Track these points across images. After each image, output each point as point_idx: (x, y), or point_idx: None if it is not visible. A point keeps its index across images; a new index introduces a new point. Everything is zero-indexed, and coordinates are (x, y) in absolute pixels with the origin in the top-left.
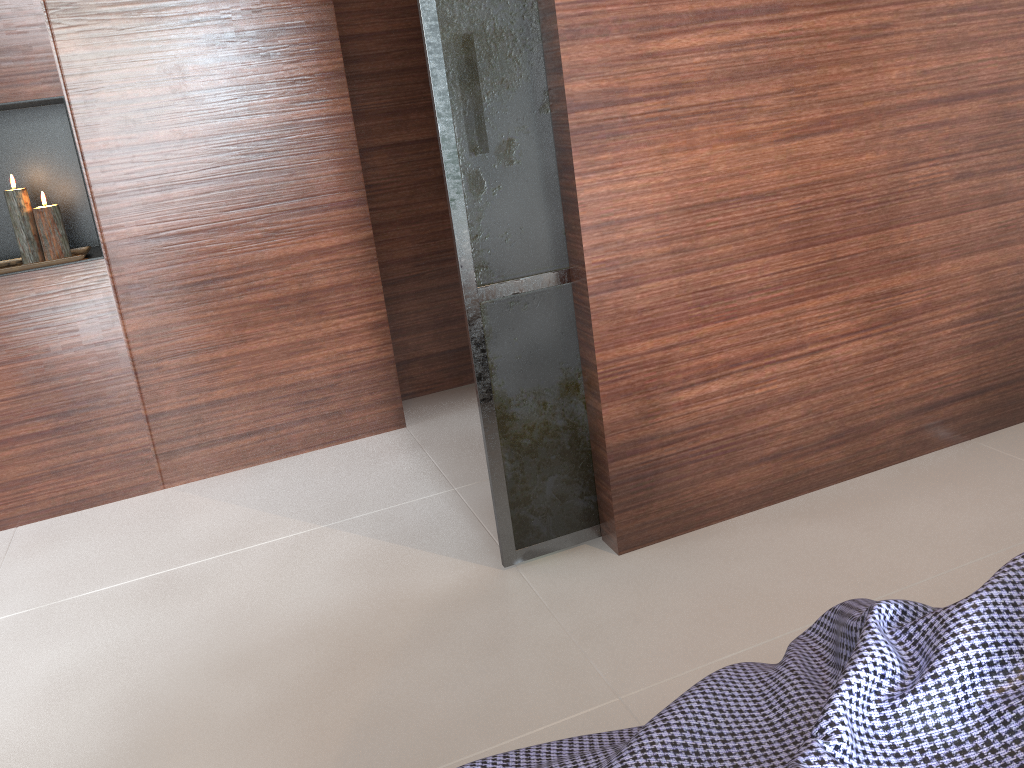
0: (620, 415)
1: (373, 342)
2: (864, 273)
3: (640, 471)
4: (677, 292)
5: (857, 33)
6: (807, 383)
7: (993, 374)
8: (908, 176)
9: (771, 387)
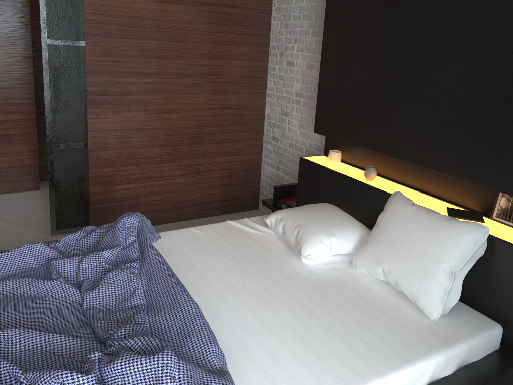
0: (96, 190)
1: (30, 157)
2: (187, 157)
3: (101, 209)
4: (120, 154)
5: (190, 85)
6: (164, 189)
7: (232, 195)
8: (205, 129)
9: (151, 188)
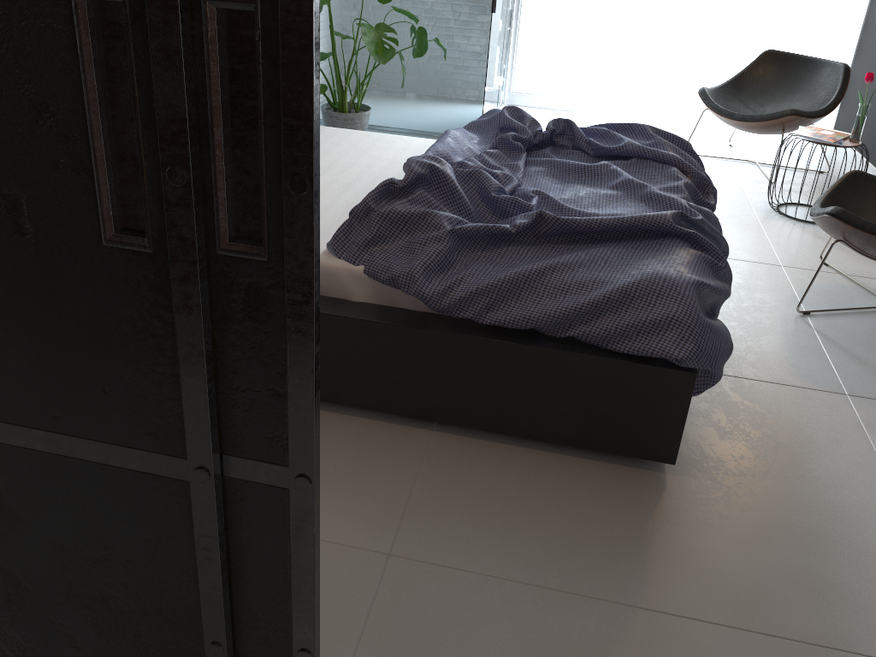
0: None
1: None
2: None
3: None
4: None
5: None
6: None
7: None
8: None
9: None
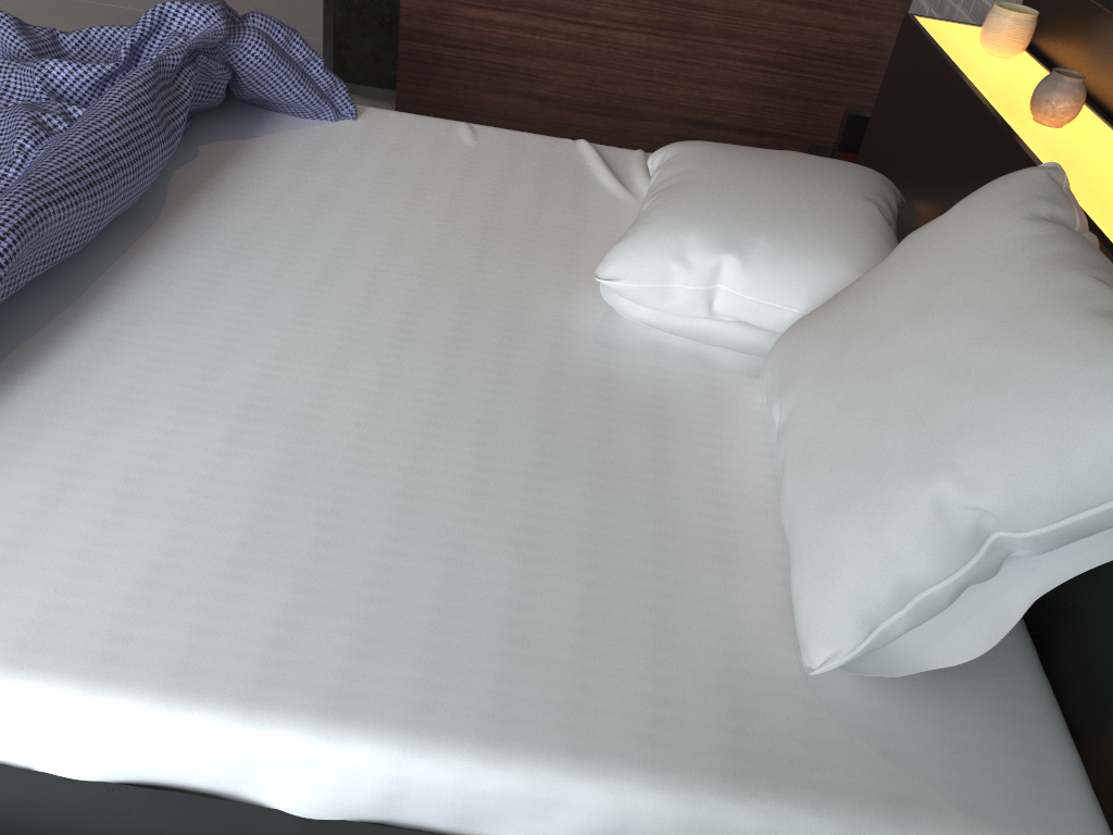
0: (415, 6)
1: None
2: None
3: (424, 58)
4: None
5: None
6: (585, 51)
7: (776, 123)
8: None
9: (551, 40)
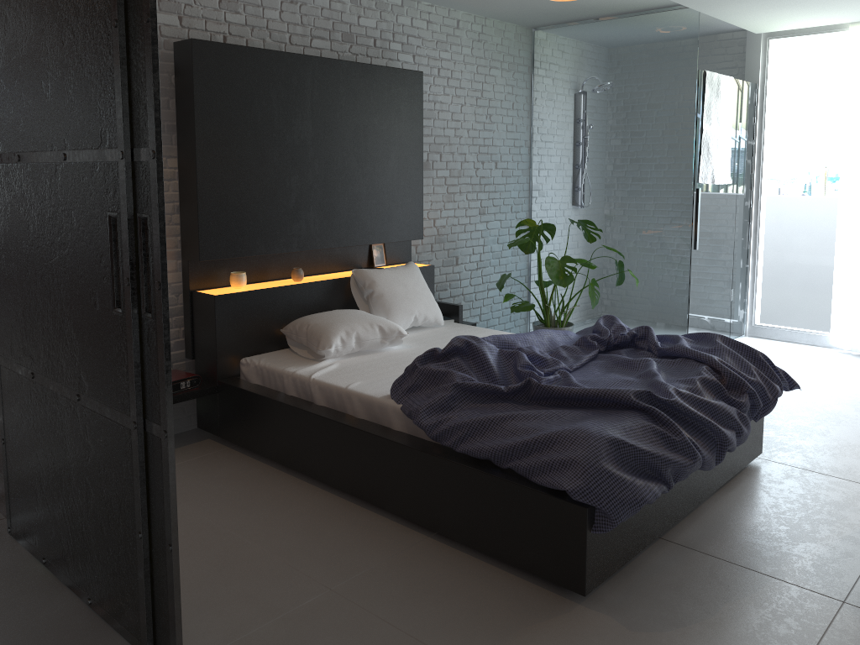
0: None
1: None
2: None
3: None
4: None
5: None
6: None
7: None
8: None
9: None
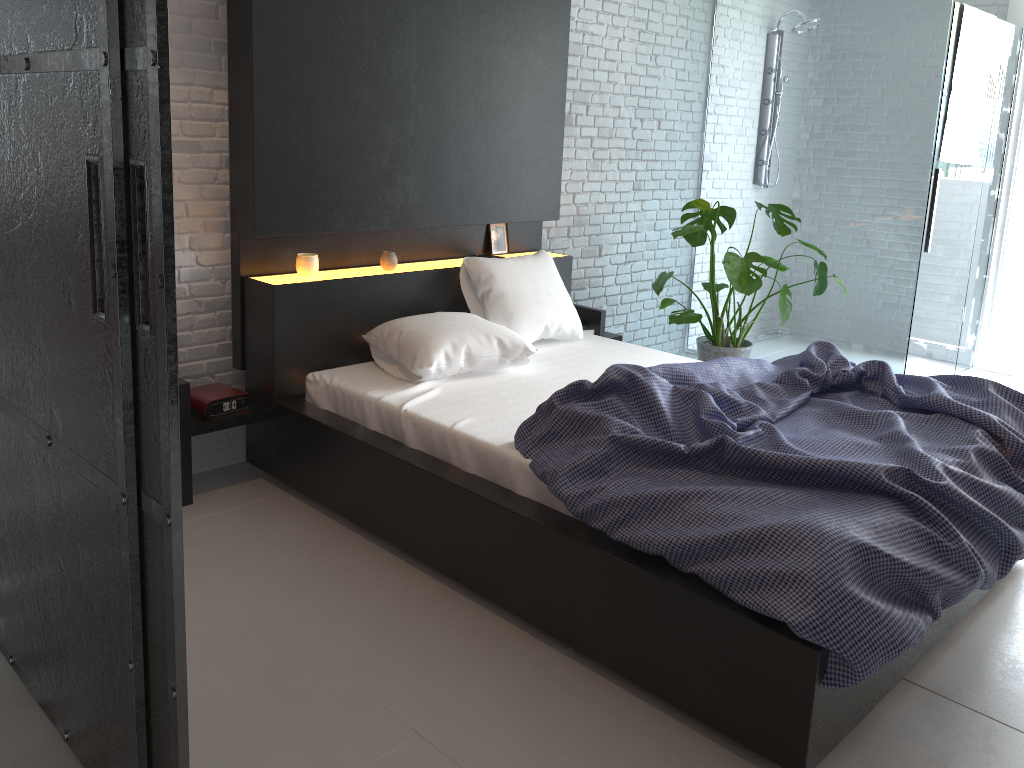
0: None
1: None
2: None
3: None
4: None
5: None
6: None
7: None
8: None
9: None
